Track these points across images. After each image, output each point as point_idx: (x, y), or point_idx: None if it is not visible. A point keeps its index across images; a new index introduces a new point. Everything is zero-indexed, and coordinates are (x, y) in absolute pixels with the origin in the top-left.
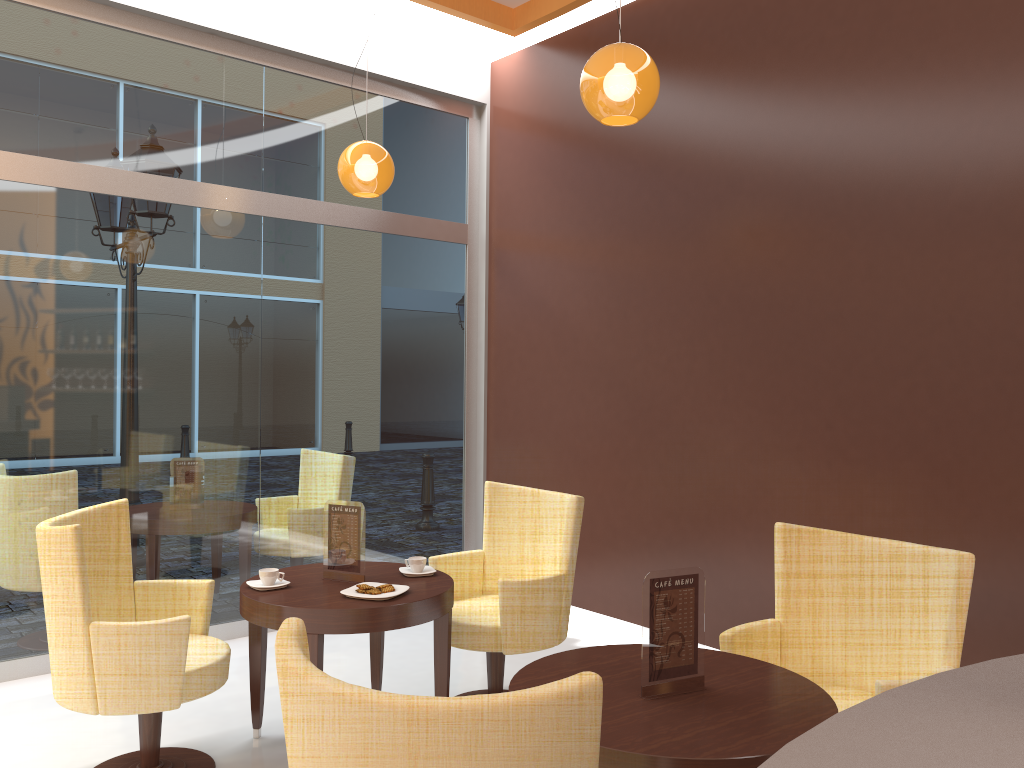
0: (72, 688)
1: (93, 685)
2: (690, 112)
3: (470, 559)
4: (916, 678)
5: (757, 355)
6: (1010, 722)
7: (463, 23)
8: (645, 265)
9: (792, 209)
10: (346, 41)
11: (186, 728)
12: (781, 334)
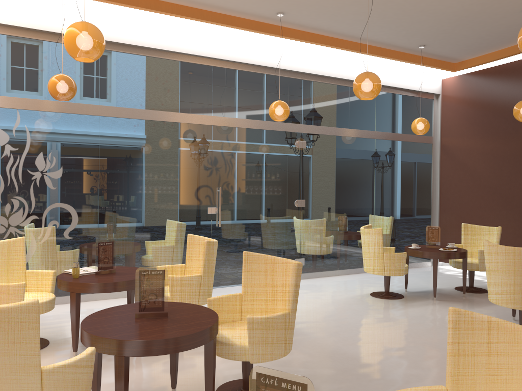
0: (377, 269)
1: (384, 268)
2: None
3: (458, 246)
4: None
5: None
6: None
7: (437, 69)
8: (509, 153)
9: None
10: (399, 79)
11: (383, 288)
12: None
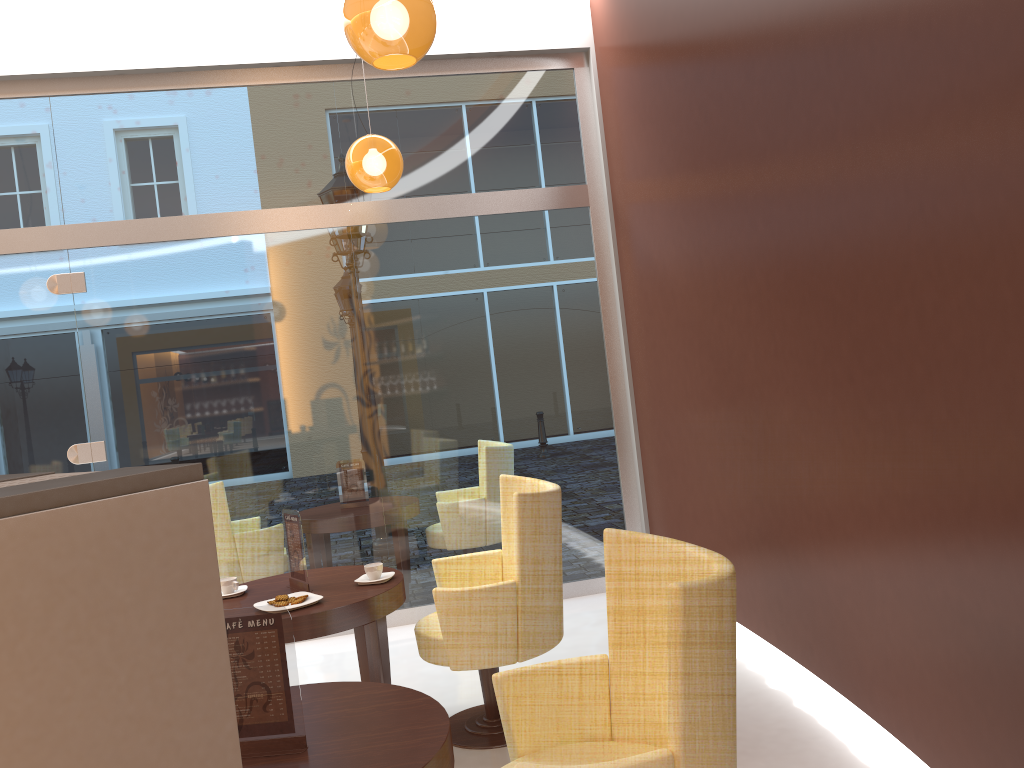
0: None
1: None
2: None
3: (485, 560)
4: (579, 766)
5: (790, 291)
6: None
7: None
8: (705, 196)
9: (791, 90)
10: None
11: None
12: (803, 260)
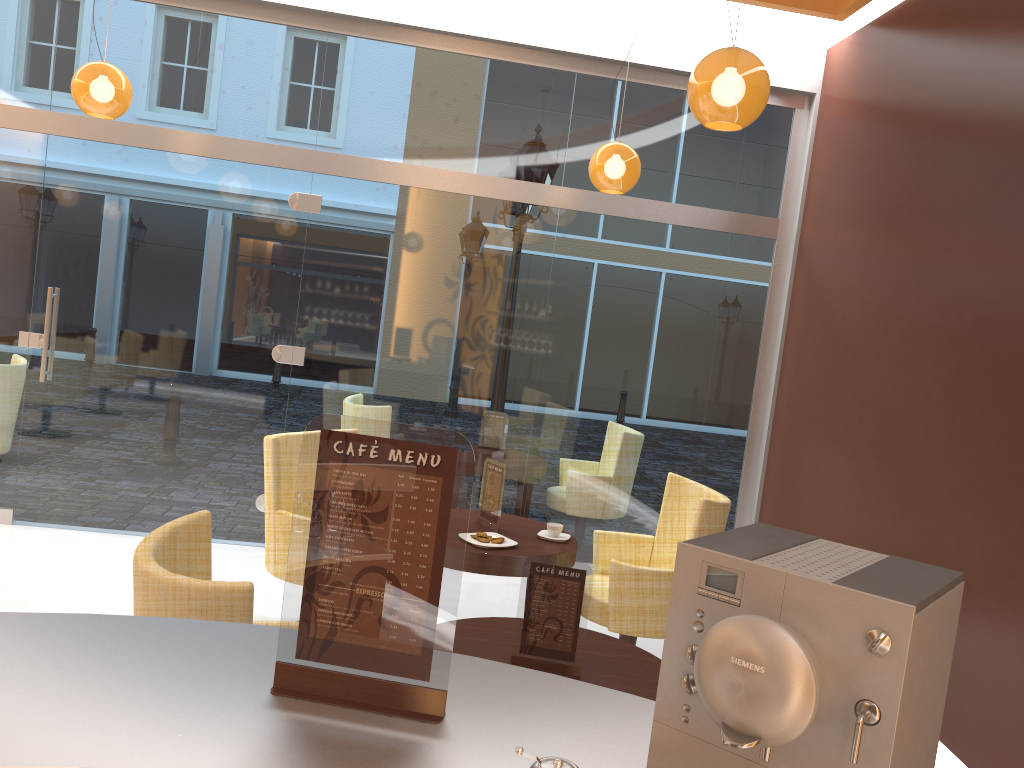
0: (267, 554)
1: (275, 555)
2: (973, 99)
3: (638, 542)
4: None
5: (985, 386)
6: (238, 658)
7: (782, 13)
8: (911, 272)
9: None
10: (658, 43)
11: None
12: (1008, 364)
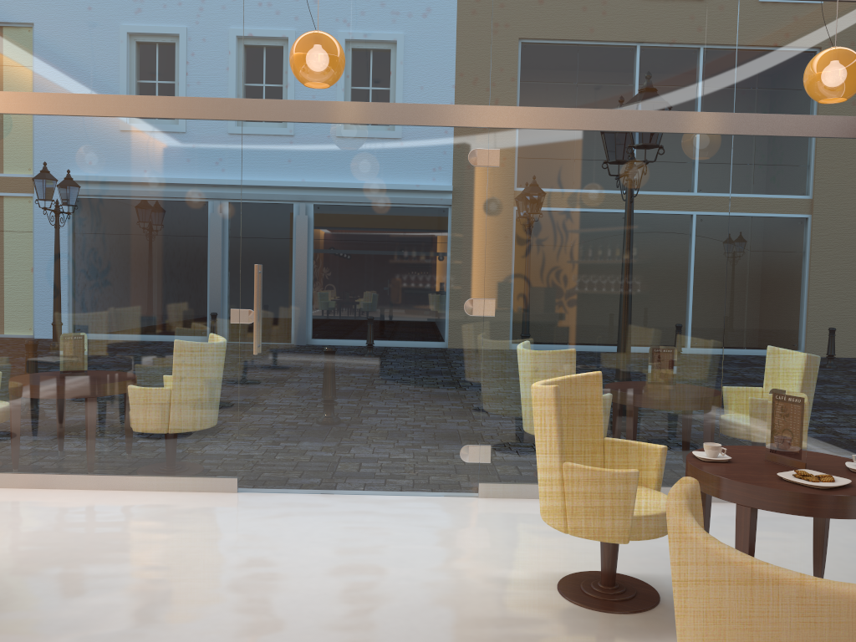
0: (550, 509)
1: (564, 510)
2: None
3: None
4: None
5: None
6: None
7: None
8: None
9: None
10: None
11: (641, 564)
12: None
